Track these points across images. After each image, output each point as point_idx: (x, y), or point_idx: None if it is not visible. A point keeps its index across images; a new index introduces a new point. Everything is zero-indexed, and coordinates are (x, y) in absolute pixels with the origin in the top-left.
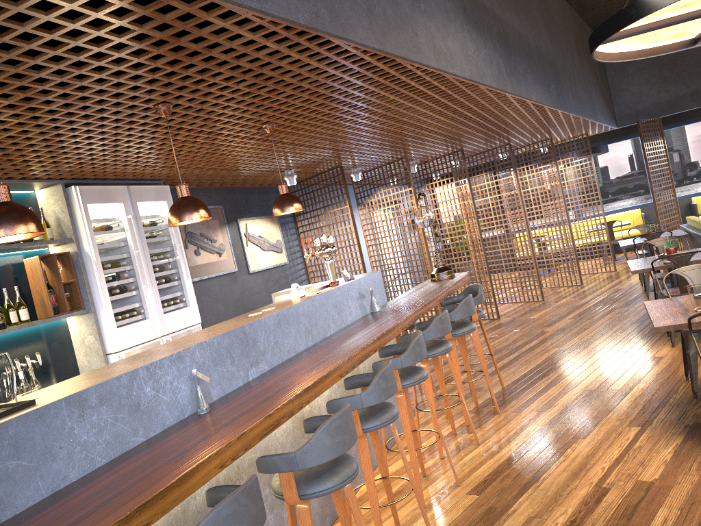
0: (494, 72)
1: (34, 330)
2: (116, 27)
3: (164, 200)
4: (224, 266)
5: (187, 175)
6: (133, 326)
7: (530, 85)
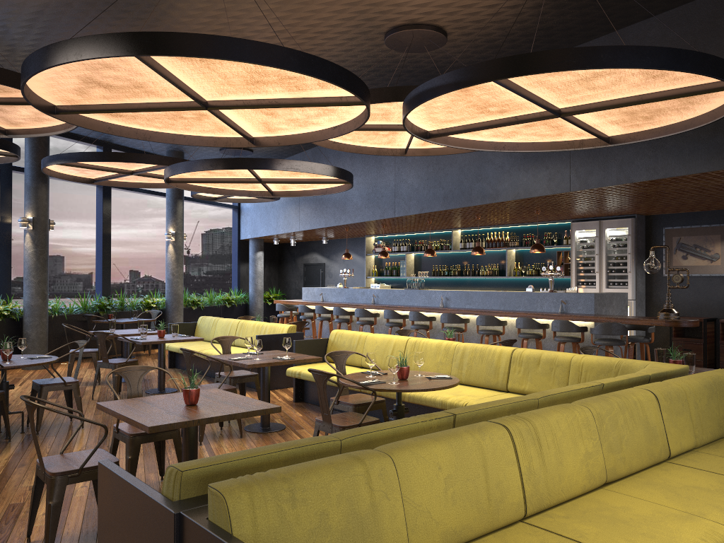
0: (553, 183)
1: (563, 280)
2: (412, 218)
3: (626, 227)
4: (714, 270)
5: (641, 212)
6: (583, 289)
7: (637, 169)
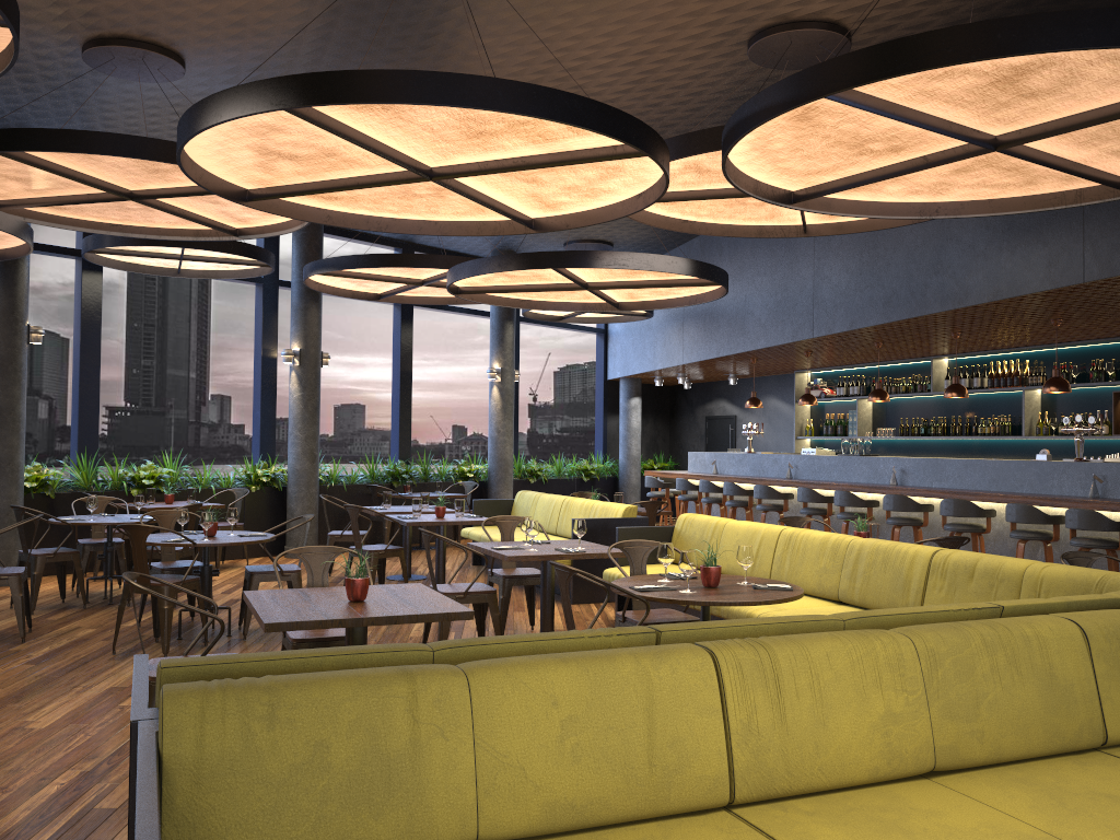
0: (1054, 269)
1: None
2: (844, 338)
3: None
4: None
5: None
6: None
7: None
